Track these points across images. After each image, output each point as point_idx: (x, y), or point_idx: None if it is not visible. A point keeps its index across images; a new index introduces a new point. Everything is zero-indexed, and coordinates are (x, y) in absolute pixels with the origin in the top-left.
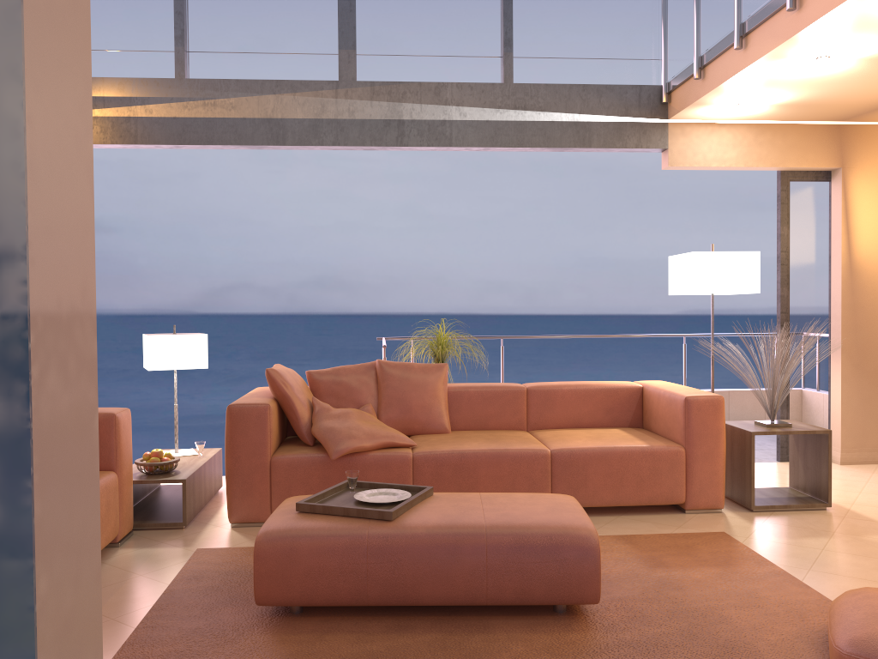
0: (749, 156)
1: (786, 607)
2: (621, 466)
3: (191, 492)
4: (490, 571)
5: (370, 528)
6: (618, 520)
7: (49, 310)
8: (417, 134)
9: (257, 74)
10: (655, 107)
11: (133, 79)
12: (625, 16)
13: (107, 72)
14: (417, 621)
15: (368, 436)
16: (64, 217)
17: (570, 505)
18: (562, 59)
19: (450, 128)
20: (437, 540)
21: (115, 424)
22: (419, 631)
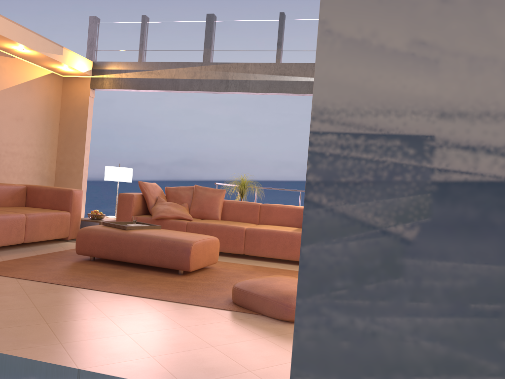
0: None
1: None
2: (276, 239)
3: None
4: (151, 251)
5: (116, 230)
6: (270, 263)
7: None
8: (234, 86)
9: (171, 59)
10: None
11: (122, 62)
12: None
13: (114, 59)
14: (125, 267)
15: (170, 212)
16: None
17: (202, 236)
18: (306, 51)
19: (249, 83)
20: (135, 237)
21: (72, 194)
22: (120, 269)
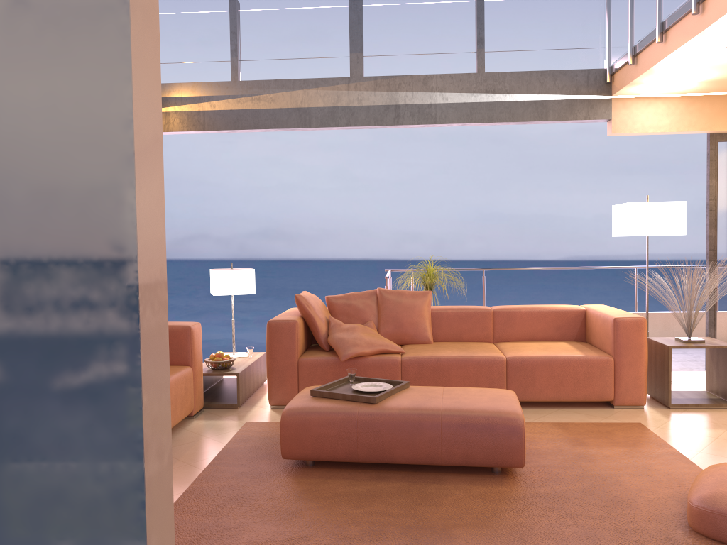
0: (681, 123)
1: (670, 477)
2: (561, 370)
3: (243, 383)
4: (444, 441)
5: (360, 408)
6: (558, 412)
7: (146, 282)
8: (409, 115)
9: (290, 74)
10: (601, 86)
11: (201, 83)
12: (576, 14)
13: (184, 78)
14: (392, 474)
15: (368, 344)
16: (152, 240)
17: (508, 397)
18: (525, 51)
19: (435, 109)
20: (406, 417)
21: (190, 333)
22: (392, 481)
